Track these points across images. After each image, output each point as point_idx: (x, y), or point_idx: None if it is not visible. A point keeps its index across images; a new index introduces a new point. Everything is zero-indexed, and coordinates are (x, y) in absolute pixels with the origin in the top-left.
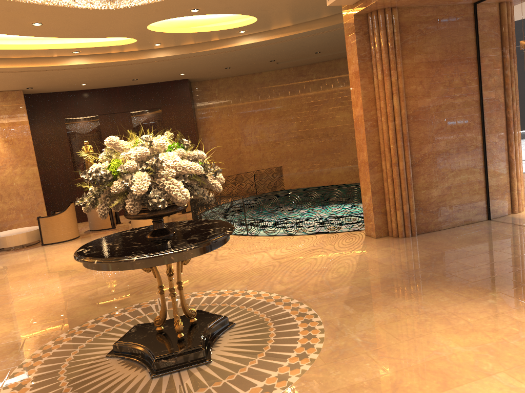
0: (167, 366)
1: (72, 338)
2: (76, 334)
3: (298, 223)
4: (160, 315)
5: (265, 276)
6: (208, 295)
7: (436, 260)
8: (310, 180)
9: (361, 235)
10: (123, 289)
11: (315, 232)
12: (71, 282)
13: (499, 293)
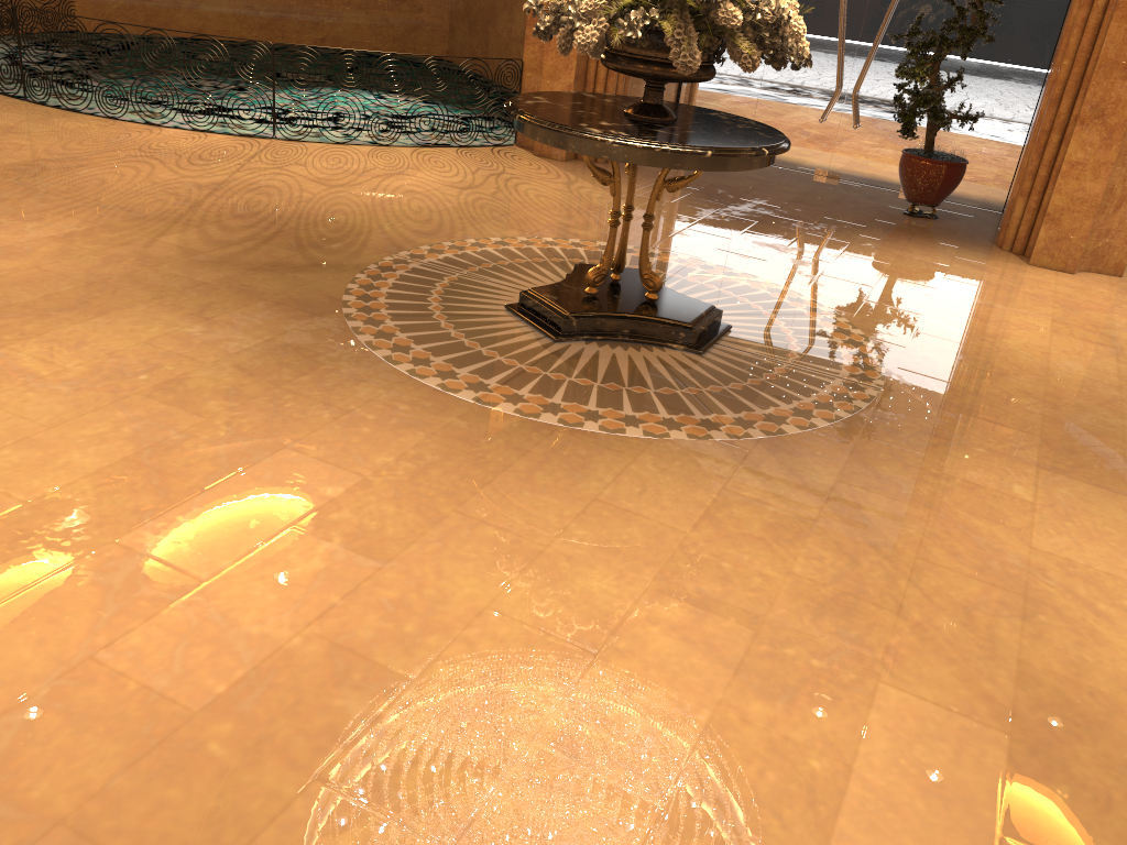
0: (702, 336)
1: (397, 326)
2: (388, 321)
3: (339, 123)
4: (603, 267)
5: (514, 216)
6: (485, 246)
7: (718, 197)
8: (147, 18)
9: (524, 154)
10: (248, 241)
11: (419, 142)
12: (12, 227)
13: (861, 236)
